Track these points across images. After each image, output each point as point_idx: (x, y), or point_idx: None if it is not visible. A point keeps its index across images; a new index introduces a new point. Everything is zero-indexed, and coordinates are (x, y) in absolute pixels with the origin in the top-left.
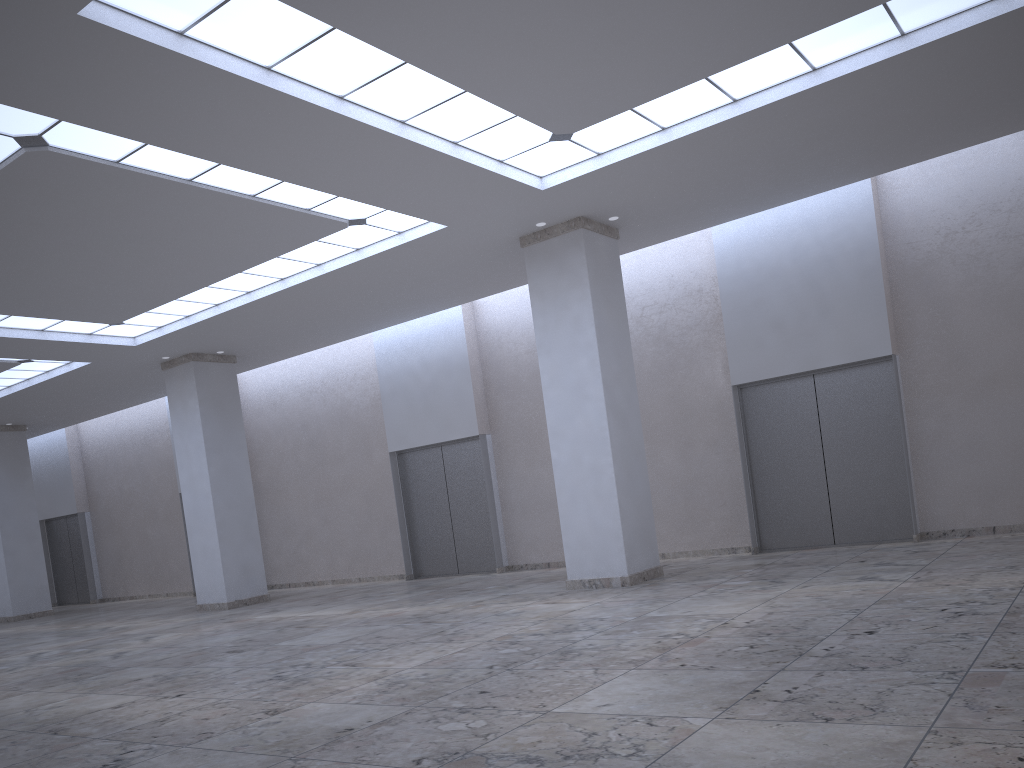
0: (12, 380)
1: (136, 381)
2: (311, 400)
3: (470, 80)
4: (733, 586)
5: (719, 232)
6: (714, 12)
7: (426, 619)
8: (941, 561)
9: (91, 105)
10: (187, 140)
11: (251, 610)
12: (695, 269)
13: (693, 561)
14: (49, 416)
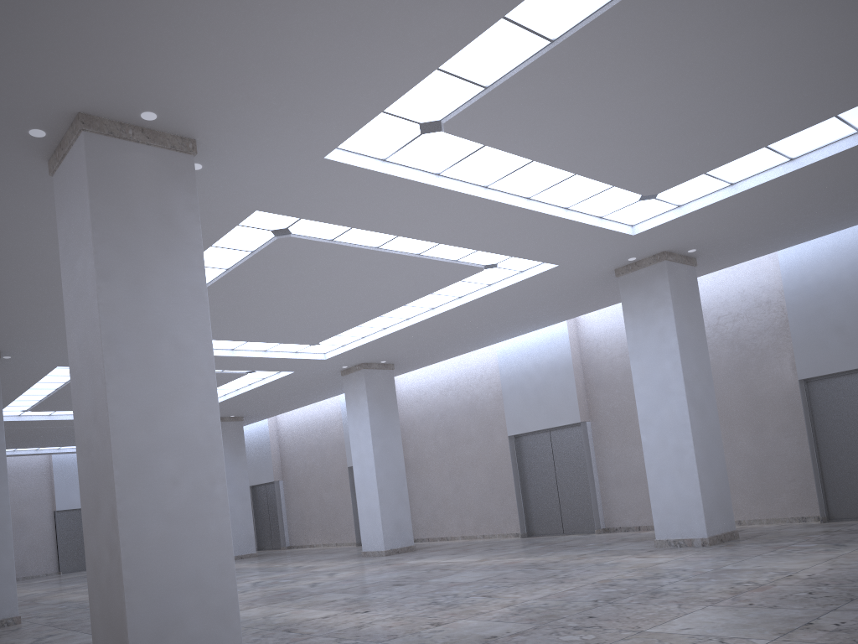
0: (239, 385)
1: (322, 384)
2: (447, 396)
3: (579, 167)
4: (800, 548)
5: (784, 254)
6: (769, 103)
7: (541, 566)
8: None
9: (323, 208)
10: (380, 223)
11: (403, 557)
12: (764, 285)
13: (766, 527)
14: (259, 410)
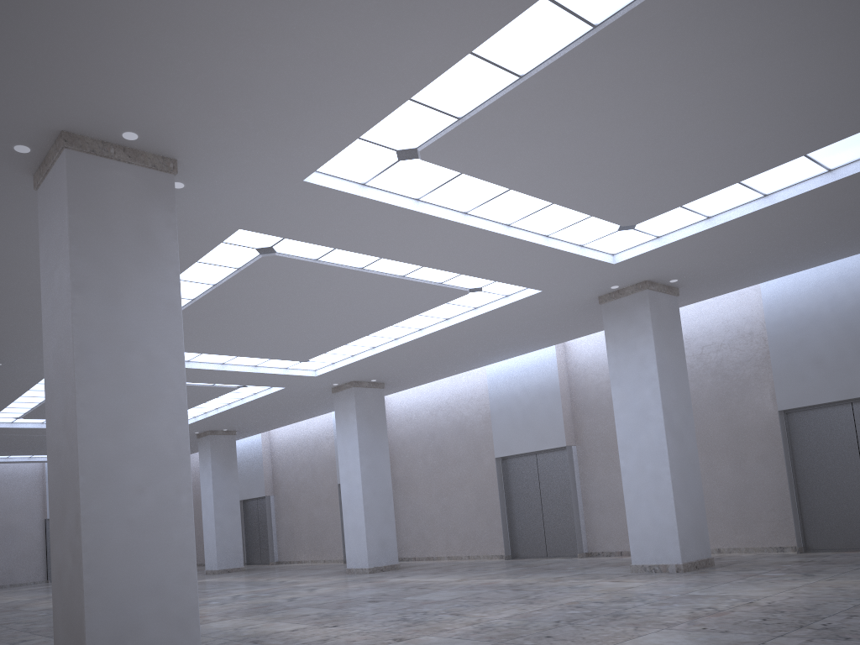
0: (231, 399)
1: (313, 400)
2: (438, 416)
3: (556, 196)
4: (769, 576)
5: (766, 287)
6: (738, 141)
7: (515, 587)
8: None
9: (305, 229)
10: (362, 245)
11: (385, 575)
12: (747, 316)
13: (744, 556)
14: (252, 424)
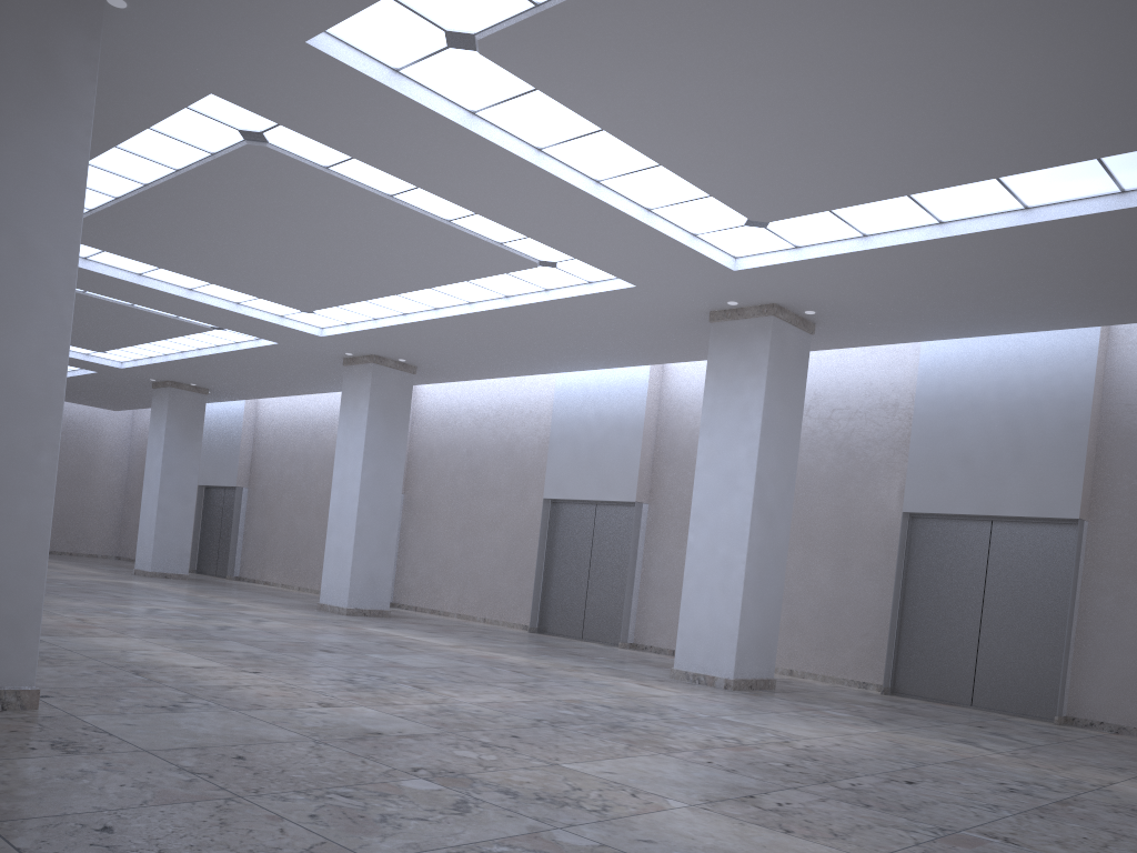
0: (203, 343)
1: (318, 370)
2: (482, 428)
3: (664, 156)
4: (829, 715)
5: (928, 349)
6: (913, 137)
7: (517, 669)
8: (1058, 746)
9: (308, 117)
10: (390, 161)
11: (366, 621)
12: (896, 382)
13: (817, 685)
14: (231, 385)
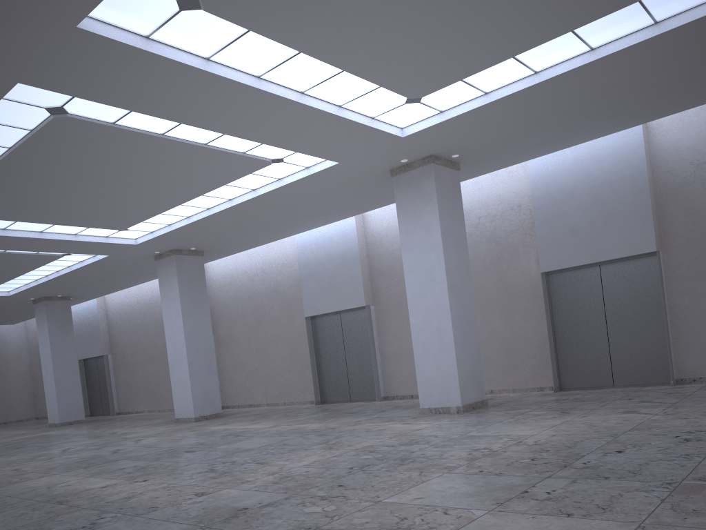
0: (59, 267)
1: (139, 268)
2: (254, 281)
3: (345, 63)
4: (533, 415)
5: (533, 164)
6: (514, 11)
7: (319, 432)
8: (686, 400)
9: (91, 86)
10: (157, 108)
11: (209, 423)
12: (516, 190)
13: (511, 396)
14: (85, 290)
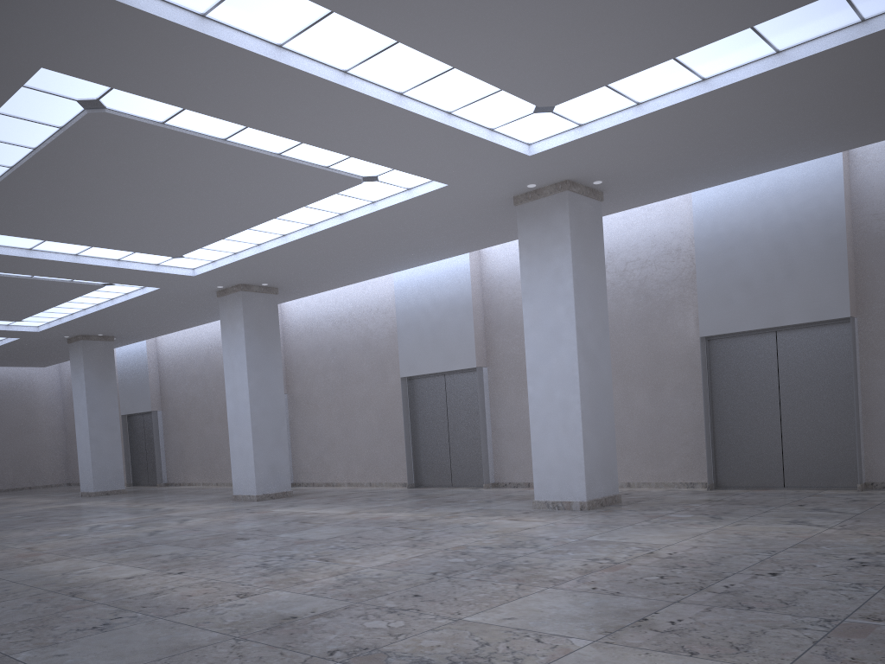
0: (99, 299)
1: (198, 305)
2: (340, 329)
3: (456, 58)
4: (675, 518)
5: (698, 197)
6: None
7: (405, 525)
8: (873, 511)
9: (133, 75)
10: (216, 106)
11: (273, 503)
12: (675, 230)
13: (653, 492)
14: (131, 330)
